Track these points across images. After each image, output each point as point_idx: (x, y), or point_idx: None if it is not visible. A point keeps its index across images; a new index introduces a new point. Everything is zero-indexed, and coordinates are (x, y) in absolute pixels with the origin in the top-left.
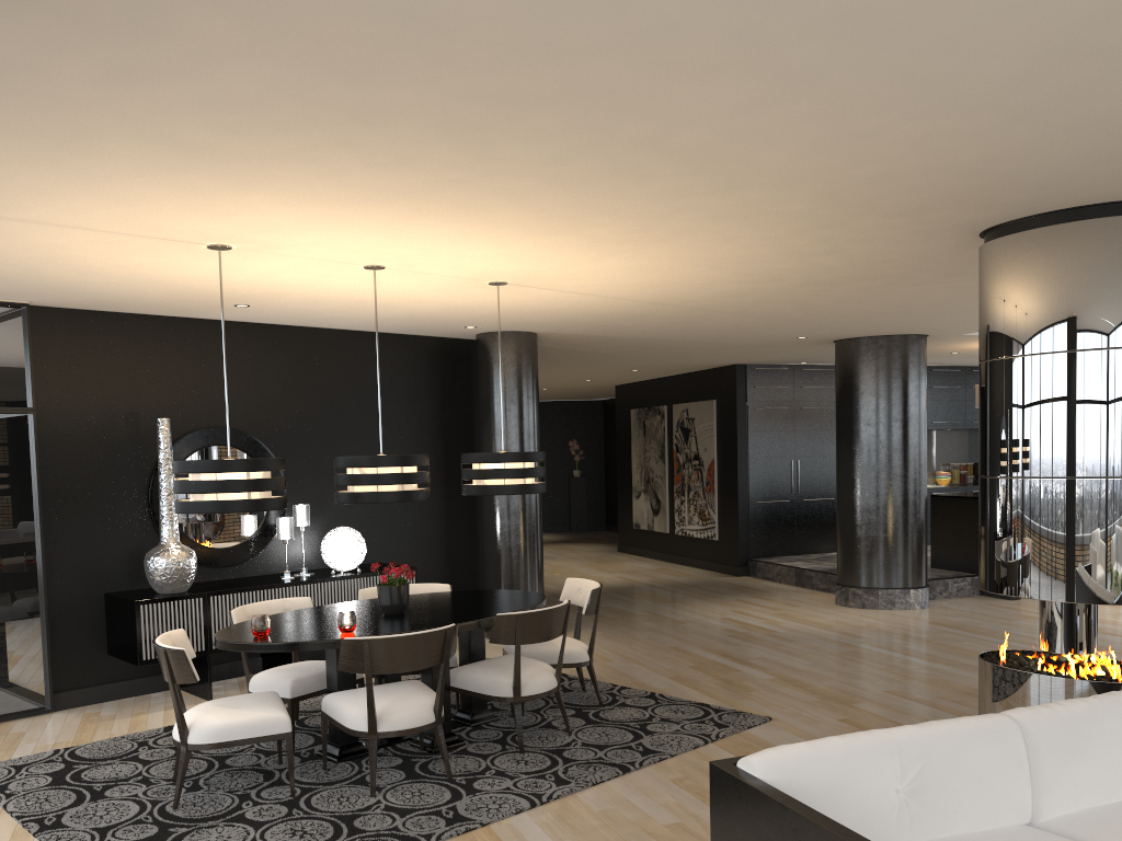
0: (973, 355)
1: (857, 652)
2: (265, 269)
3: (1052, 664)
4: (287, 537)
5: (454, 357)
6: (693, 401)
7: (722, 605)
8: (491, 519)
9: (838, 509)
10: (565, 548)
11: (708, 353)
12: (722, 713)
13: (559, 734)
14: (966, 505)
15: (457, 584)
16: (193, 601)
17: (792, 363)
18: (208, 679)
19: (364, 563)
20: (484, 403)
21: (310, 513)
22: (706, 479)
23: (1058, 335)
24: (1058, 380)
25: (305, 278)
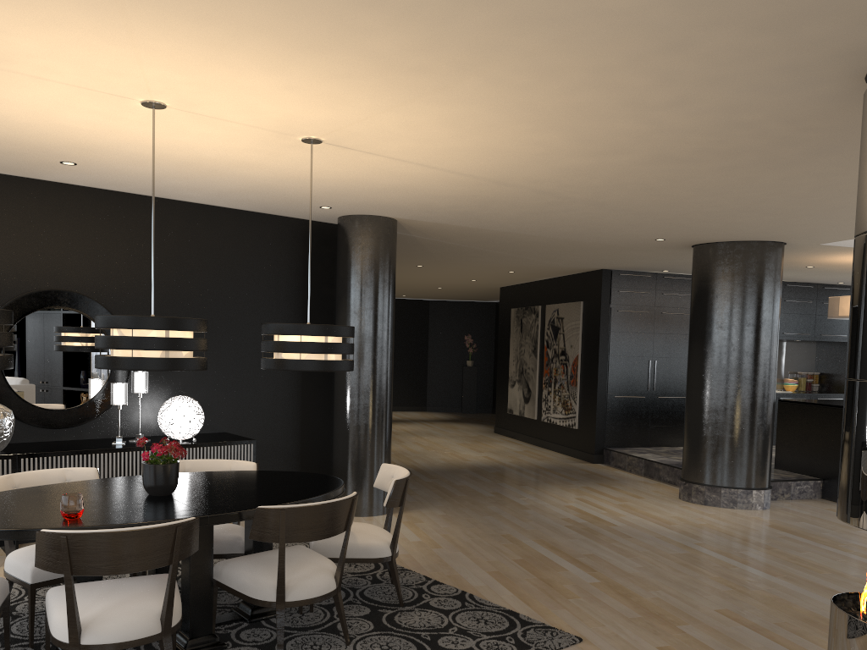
0: (827, 271)
1: (692, 555)
2: (36, 103)
3: None
4: (121, 402)
5: (317, 240)
6: (563, 302)
7: (570, 491)
8: (341, 397)
9: (687, 408)
10: (450, 426)
11: (573, 254)
12: (529, 627)
13: (337, 642)
14: (813, 411)
15: (309, 457)
16: (0, 463)
17: (655, 270)
18: (15, 542)
19: (212, 432)
20: (341, 284)
21: (156, 380)
22: (570, 373)
23: None
24: None
25: (94, 121)
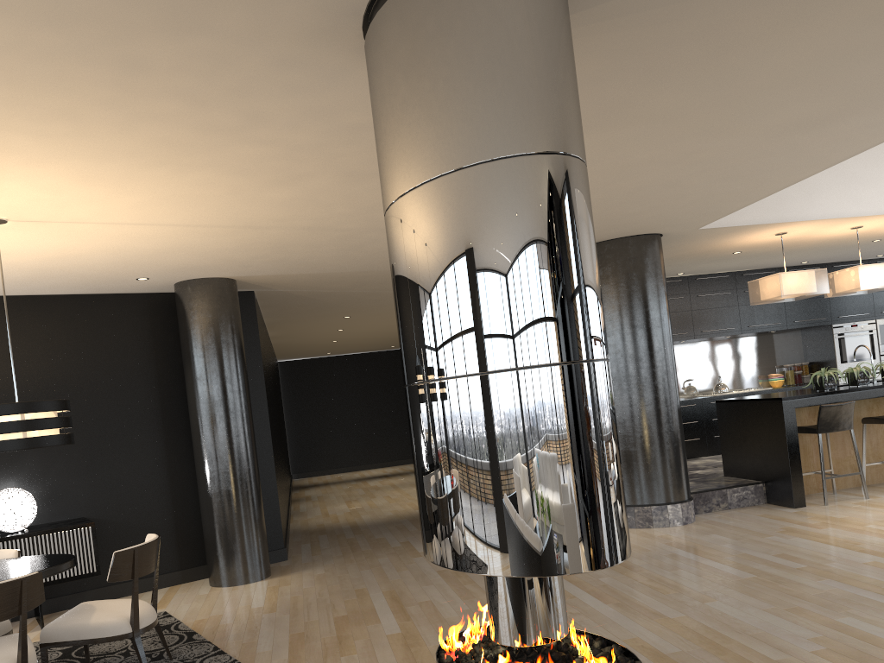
0: (764, 253)
1: None
2: None
3: (489, 661)
4: None
5: (165, 311)
6: None
7: None
8: (198, 466)
9: None
10: None
11: None
12: None
13: None
14: (745, 408)
15: (186, 530)
16: None
17: None
18: None
19: (68, 519)
20: (183, 352)
21: None
22: None
23: (409, 164)
24: (417, 232)
25: None
